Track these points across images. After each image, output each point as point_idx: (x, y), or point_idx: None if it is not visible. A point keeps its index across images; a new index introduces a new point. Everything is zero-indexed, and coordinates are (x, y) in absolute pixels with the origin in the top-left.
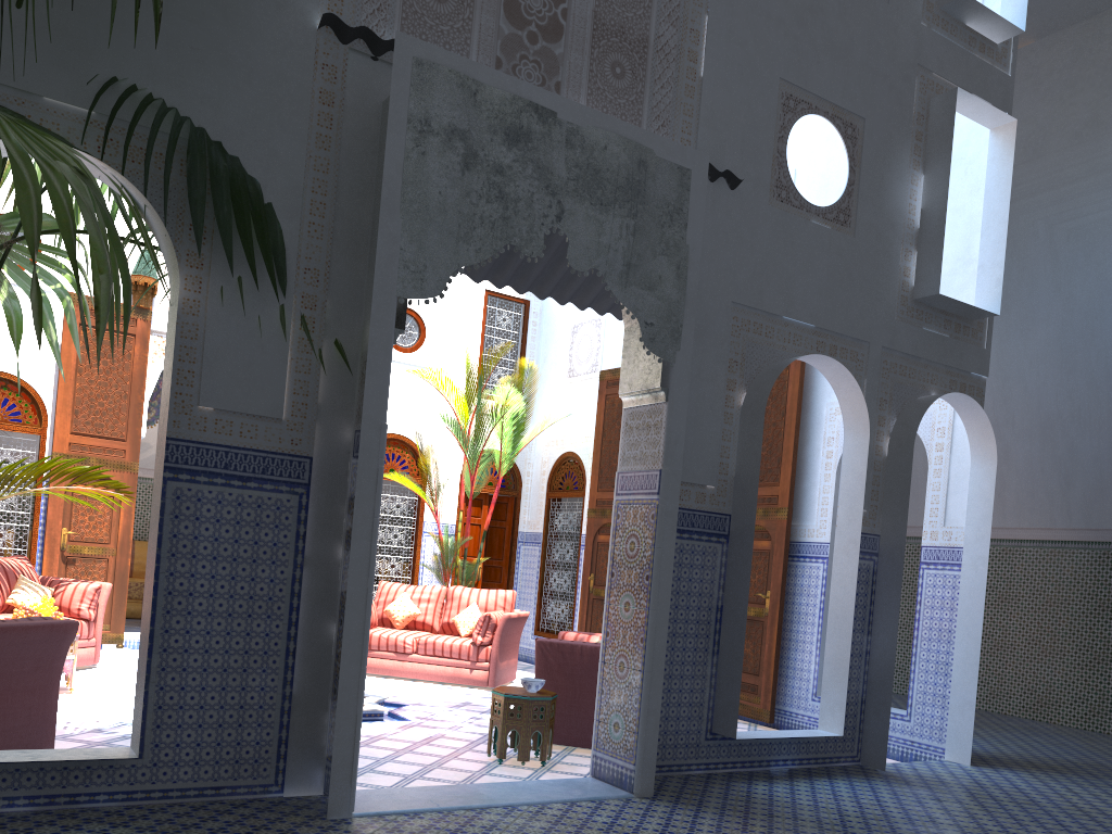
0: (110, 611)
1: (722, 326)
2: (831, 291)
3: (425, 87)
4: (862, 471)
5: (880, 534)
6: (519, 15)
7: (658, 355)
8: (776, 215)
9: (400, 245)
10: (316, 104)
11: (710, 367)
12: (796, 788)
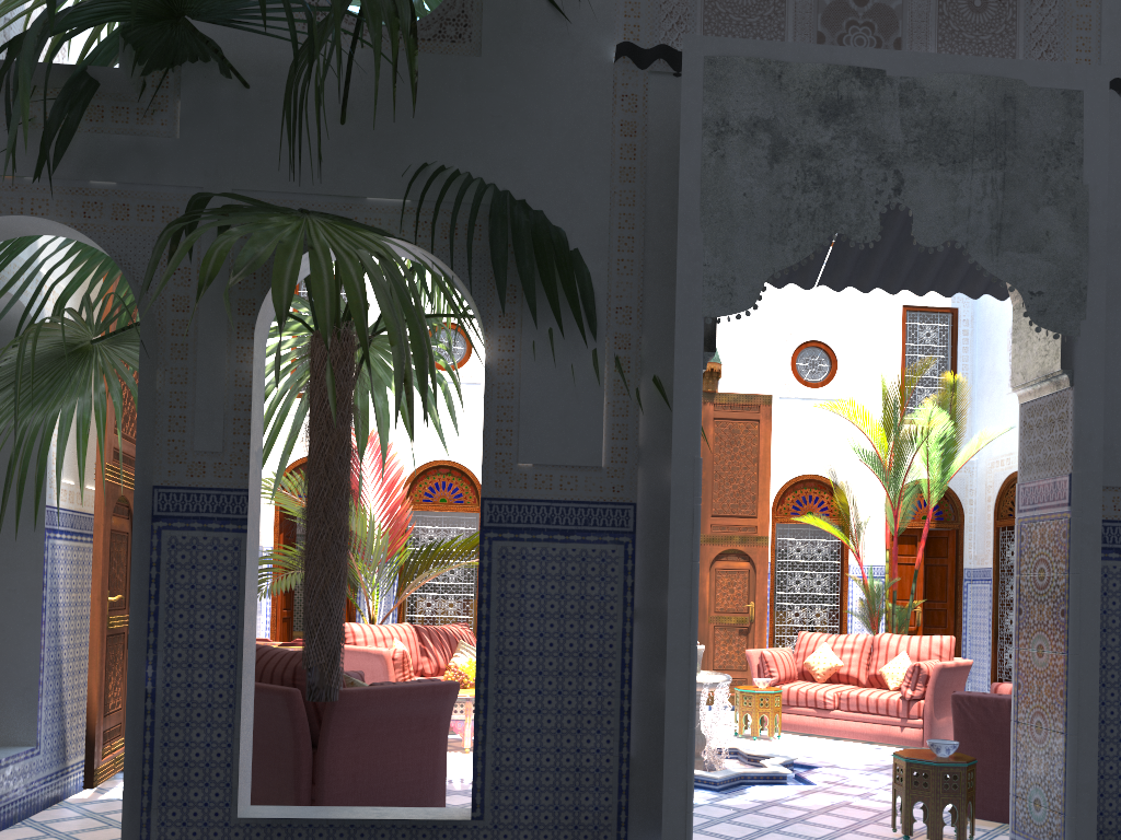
0: None
1: None
2: None
3: (719, 85)
4: None
5: None
6: None
7: (1053, 330)
8: None
9: (702, 261)
10: (617, 138)
11: None
12: None
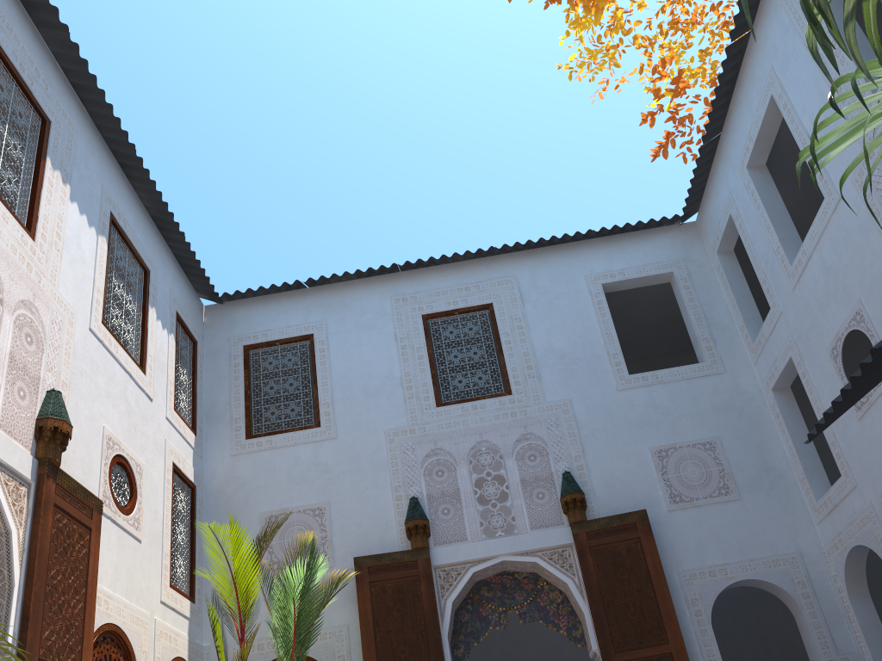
0: None
1: None
2: None
3: None
4: None
5: None
6: None
7: None
8: None
9: None
10: None
11: None
12: None
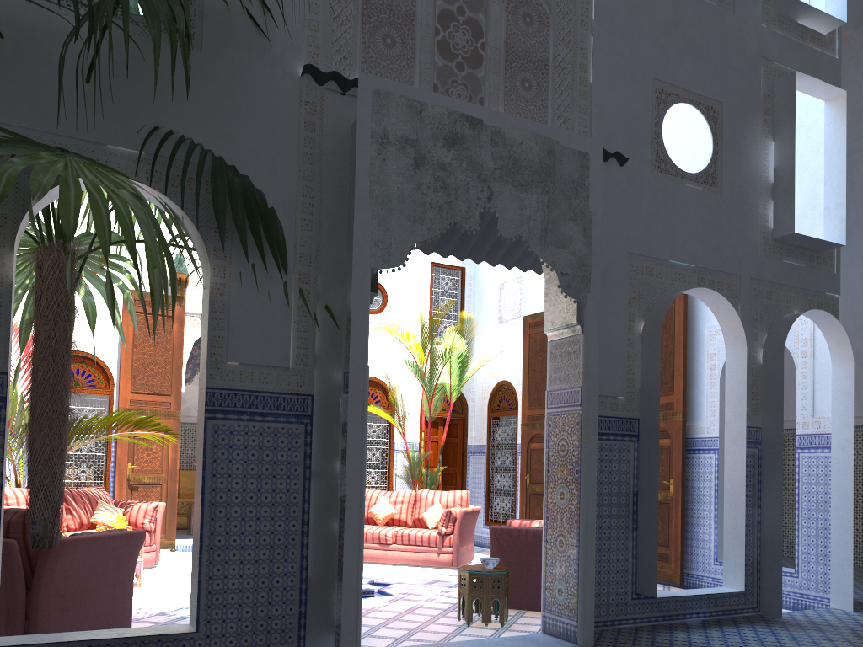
0: (164, 524)
1: (621, 271)
2: (706, 238)
3: (382, 110)
4: (743, 377)
5: (761, 427)
6: (449, 51)
7: (573, 297)
8: (658, 182)
9: (370, 230)
10: (302, 131)
11: (614, 304)
12: (710, 635)
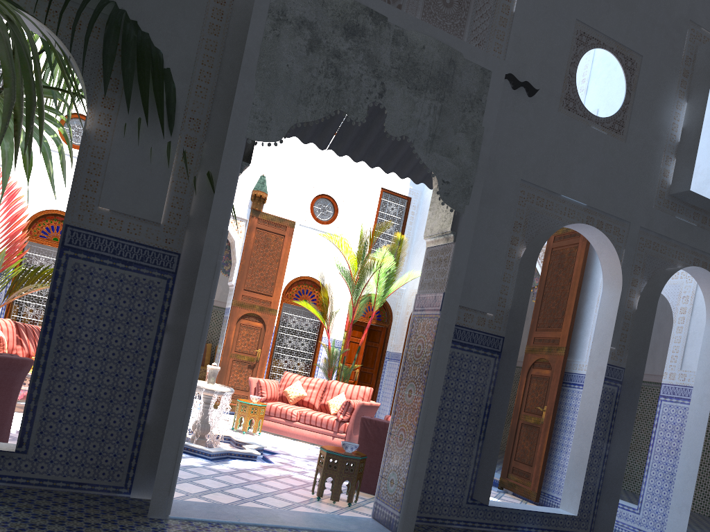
0: None
1: (511, 196)
2: (602, 180)
3: None
4: (613, 317)
5: (625, 368)
6: None
7: (450, 206)
8: (563, 119)
9: (252, 101)
10: (212, 2)
11: (499, 226)
12: None
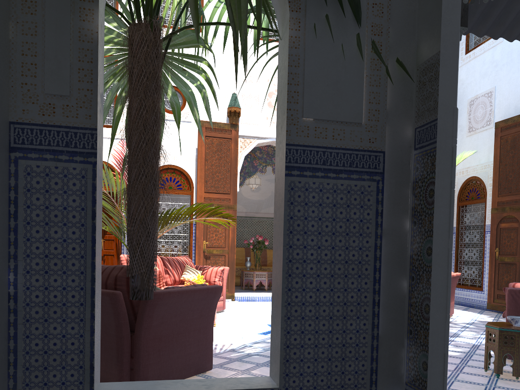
0: (227, 282)
1: None
2: None
3: None
4: None
5: None
6: None
7: None
8: None
9: None
10: None
11: None
12: None
